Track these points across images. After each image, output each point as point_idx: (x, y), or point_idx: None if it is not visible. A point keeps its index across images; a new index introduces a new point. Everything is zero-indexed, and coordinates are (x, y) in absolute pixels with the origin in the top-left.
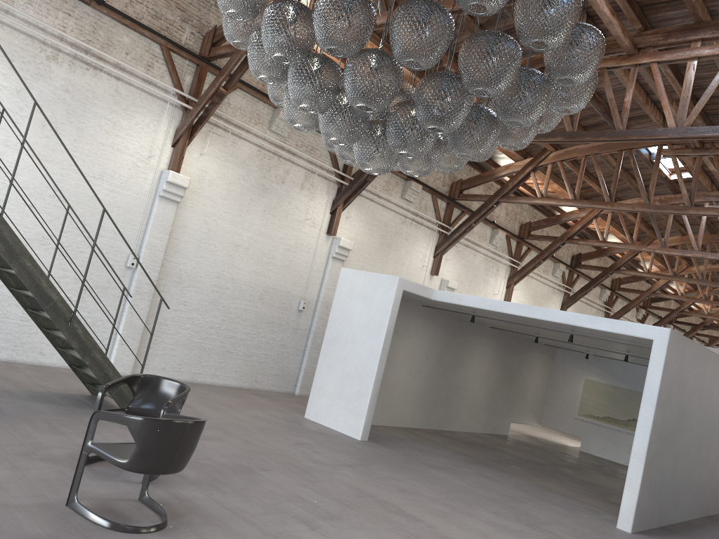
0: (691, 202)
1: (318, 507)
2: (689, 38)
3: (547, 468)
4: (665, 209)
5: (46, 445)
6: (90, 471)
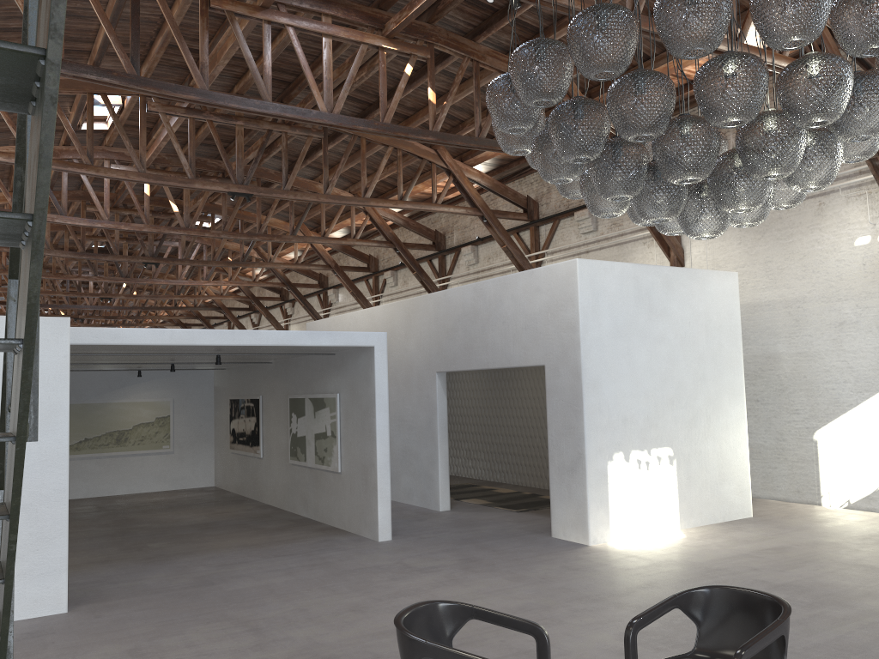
0: (193, 174)
1: (500, 658)
2: (323, 10)
3: (144, 532)
4: (168, 181)
5: None
6: None
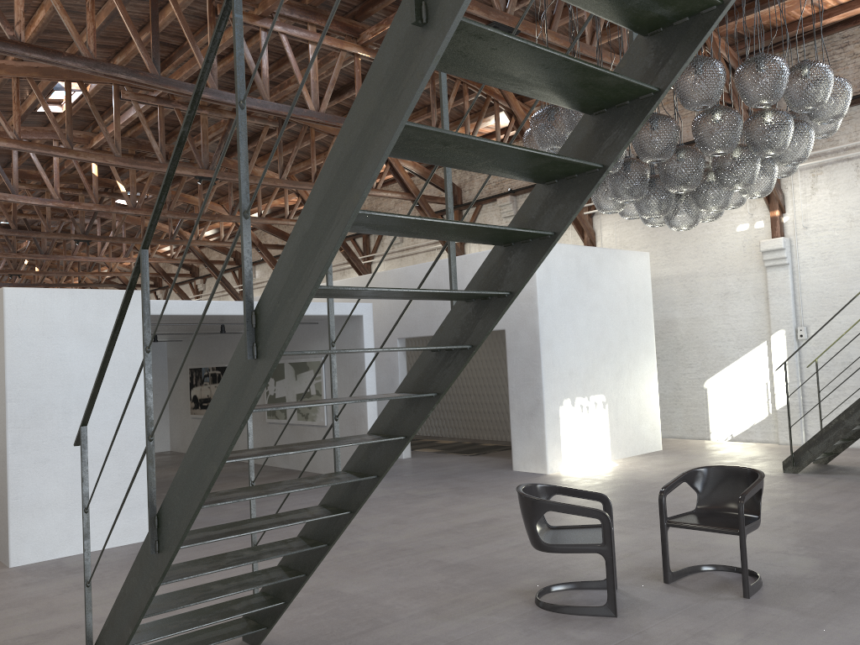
0: (164, 159)
1: None
2: (310, 20)
3: None
4: (142, 165)
5: (572, 644)
6: (628, 609)
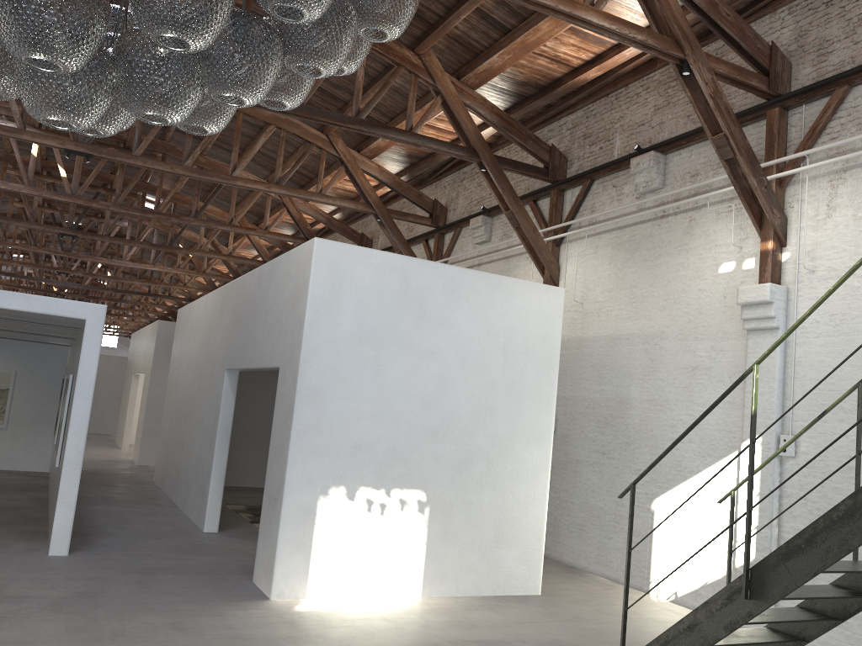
0: (24, 124)
1: None
2: None
3: None
4: None
5: None
6: None
